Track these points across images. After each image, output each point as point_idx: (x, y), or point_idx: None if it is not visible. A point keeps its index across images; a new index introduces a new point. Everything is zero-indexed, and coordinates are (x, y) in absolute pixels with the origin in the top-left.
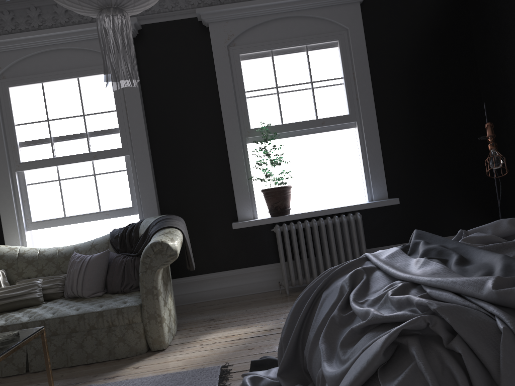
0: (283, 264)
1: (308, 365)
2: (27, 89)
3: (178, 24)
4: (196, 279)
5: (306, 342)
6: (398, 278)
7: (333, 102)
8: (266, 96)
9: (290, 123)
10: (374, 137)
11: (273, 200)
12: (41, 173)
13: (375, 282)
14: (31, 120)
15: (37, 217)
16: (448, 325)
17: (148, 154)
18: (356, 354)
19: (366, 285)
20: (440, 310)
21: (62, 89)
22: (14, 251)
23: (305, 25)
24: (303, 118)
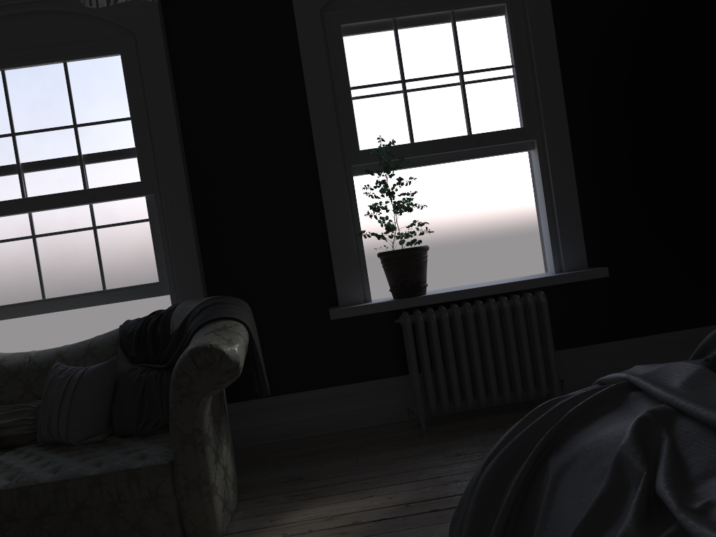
0: (417, 379)
1: None
2: None
3: None
4: (268, 403)
5: None
6: None
7: (497, 107)
8: (386, 95)
9: (425, 141)
10: (565, 166)
11: (399, 270)
12: (3, 224)
13: (692, 449)
14: None
15: None
16: None
17: (185, 192)
18: None
19: (676, 455)
20: None
21: (37, 80)
22: None
23: None
24: (446, 133)
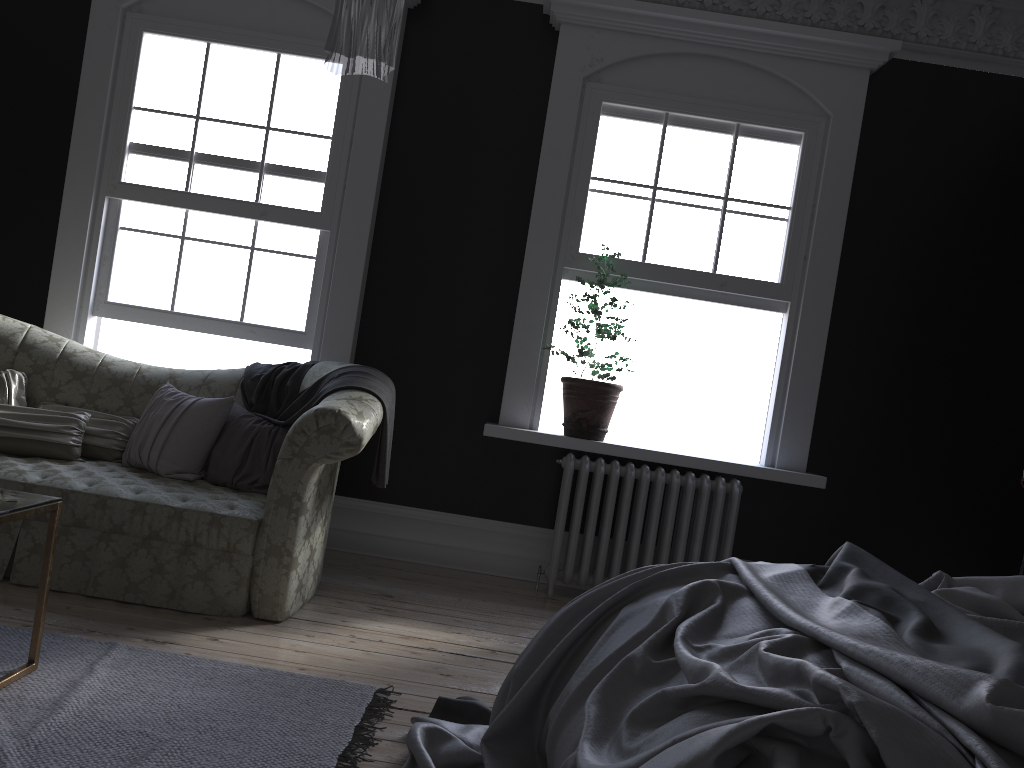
0: (560, 535)
1: (548, 740)
2: (177, 45)
3: (503, 9)
4: (383, 510)
5: (560, 693)
6: (786, 622)
7: (756, 251)
8: (629, 198)
9: (659, 265)
10: (815, 344)
11: (580, 404)
12: (154, 214)
13: (736, 618)
14: (167, 107)
15: (119, 296)
16: (871, 747)
17: (366, 239)
18: (657, 745)
19: (717, 618)
20: (864, 710)
21: (243, 65)
22: (56, 345)
23: (748, 83)
24: (686, 263)
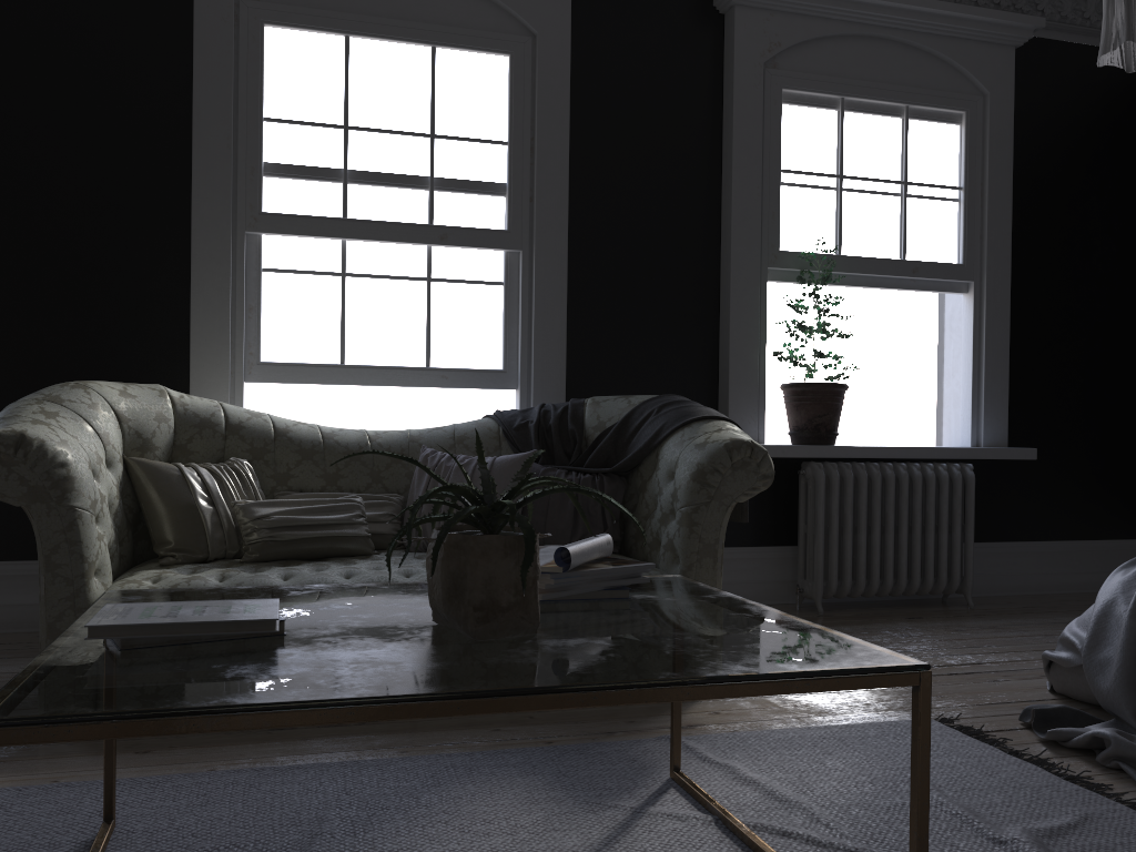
0: (822, 548)
1: None
2: (308, 40)
3: None
4: None
5: None
6: None
7: (937, 234)
8: (818, 189)
9: (855, 256)
10: (1001, 321)
11: (816, 409)
12: (303, 249)
13: None
14: (306, 117)
15: (273, 354)
16: None
17: (565, 257)
18: None
19: None
20: None
21: (392, 62)
22: (264, 421)
23: (911, 64)
24: (878, 252)
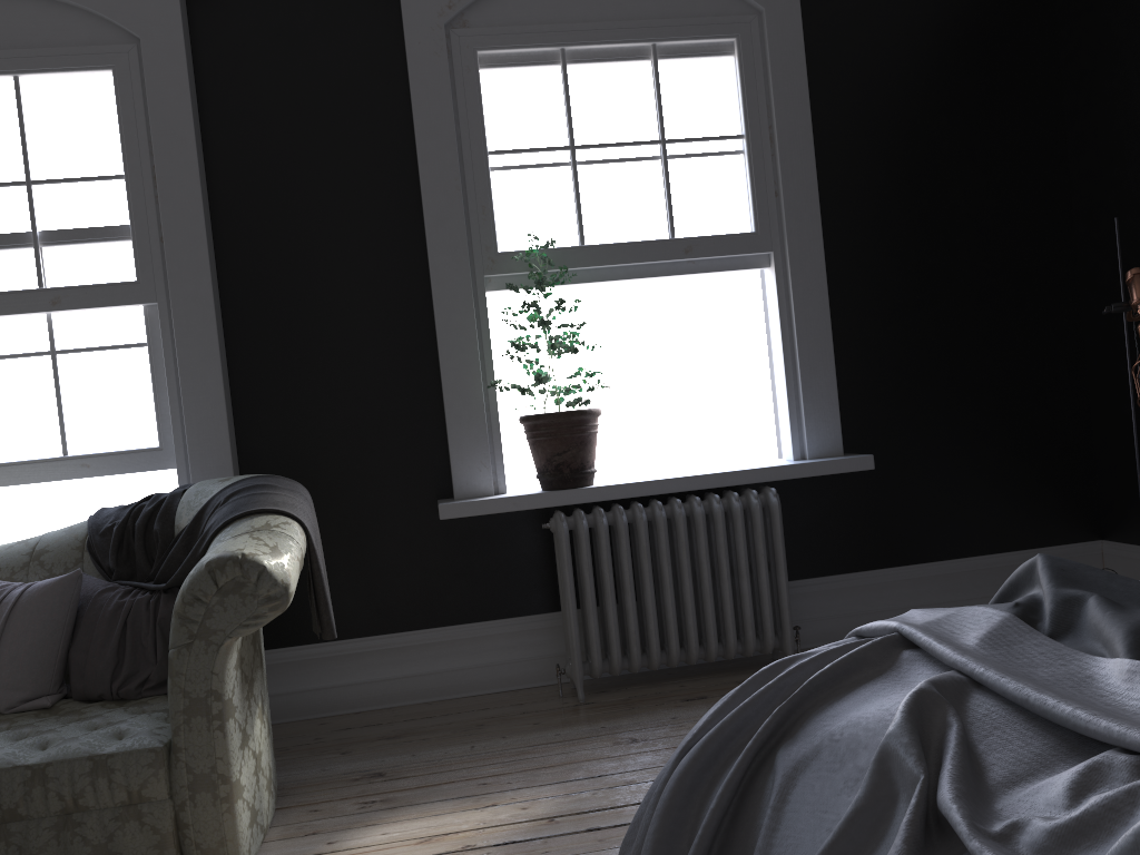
0: (574, 619)
1: None
2: None
3: None
4: (332, 651)
5: None
6: (1107, 740)
7: (716, 199)
8: (544, 168)
9: (603, 244)
10: (815, 296)
11: (553, 446)
12: None
13: (992, 741)
14: None
15: None
16: None
17: (211, 302)
18: None
19: (968, 750)
20: None
21: None
22: None
23: None
24: (636, 234)
